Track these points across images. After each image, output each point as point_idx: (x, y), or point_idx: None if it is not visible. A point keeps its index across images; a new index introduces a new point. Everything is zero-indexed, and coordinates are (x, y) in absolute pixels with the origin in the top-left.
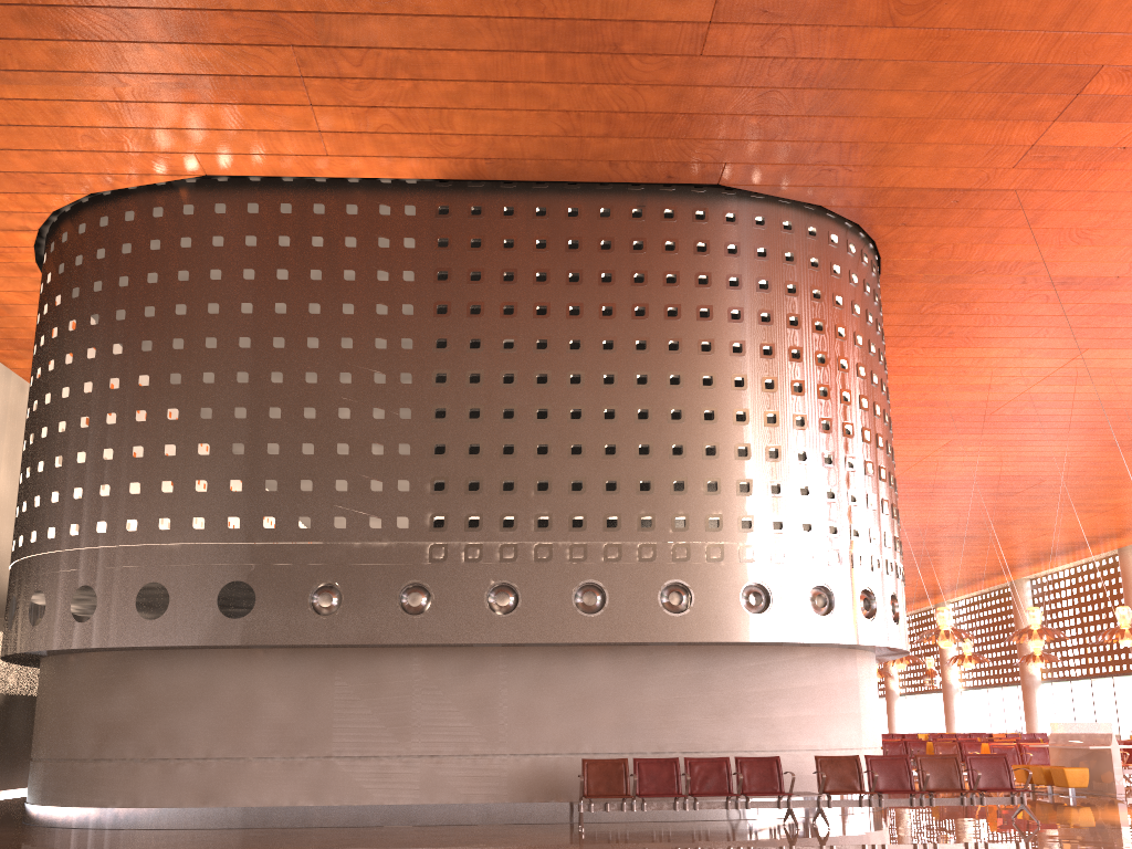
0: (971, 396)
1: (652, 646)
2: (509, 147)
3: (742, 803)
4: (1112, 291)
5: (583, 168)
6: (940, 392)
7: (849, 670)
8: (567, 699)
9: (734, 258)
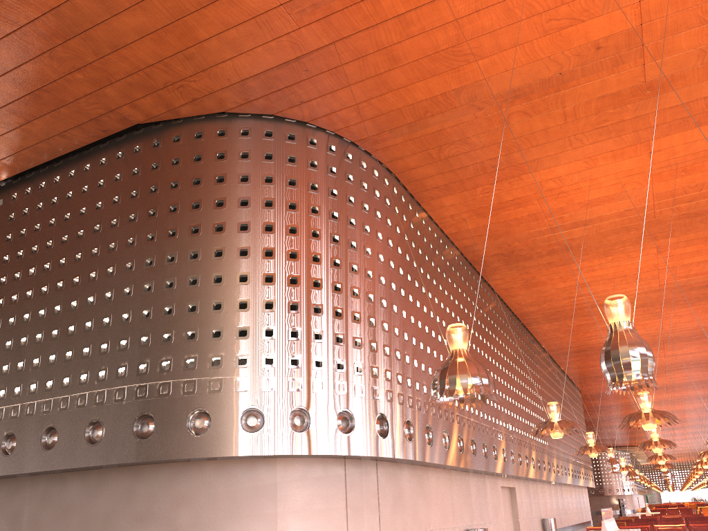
0: (607, 209)
1: (104, 469)
2: (0, 148)
3: None
4: (578, 86)
5: (54, 144)
6: (573, 213)
7: (263, 476)
8: (56, 511)
9: (155, 171)
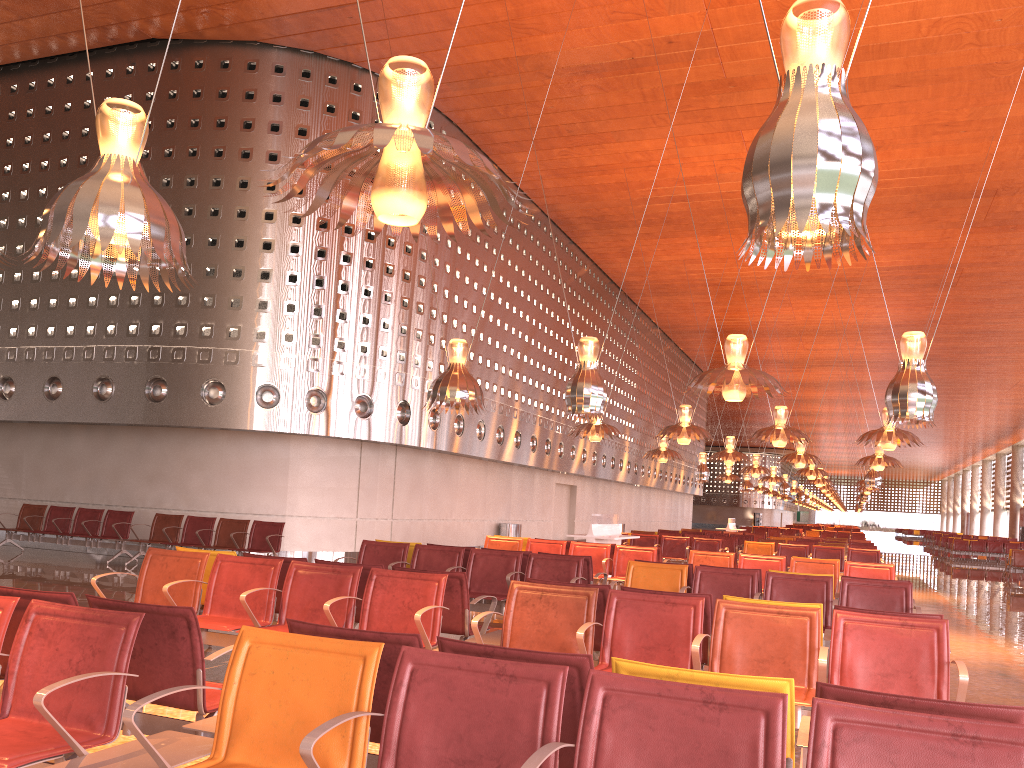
0: (706, 188)
1: (112, 426)
2: None
3: (96, 543)
4: (654, 72)
5: (50, 44)
6: (668, 188)
7: (276, 451)
8: (60, 462)
9: (173, 102)
